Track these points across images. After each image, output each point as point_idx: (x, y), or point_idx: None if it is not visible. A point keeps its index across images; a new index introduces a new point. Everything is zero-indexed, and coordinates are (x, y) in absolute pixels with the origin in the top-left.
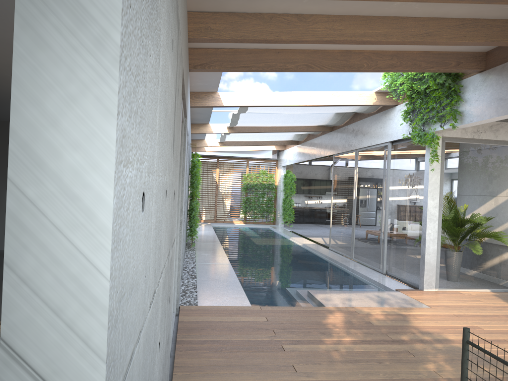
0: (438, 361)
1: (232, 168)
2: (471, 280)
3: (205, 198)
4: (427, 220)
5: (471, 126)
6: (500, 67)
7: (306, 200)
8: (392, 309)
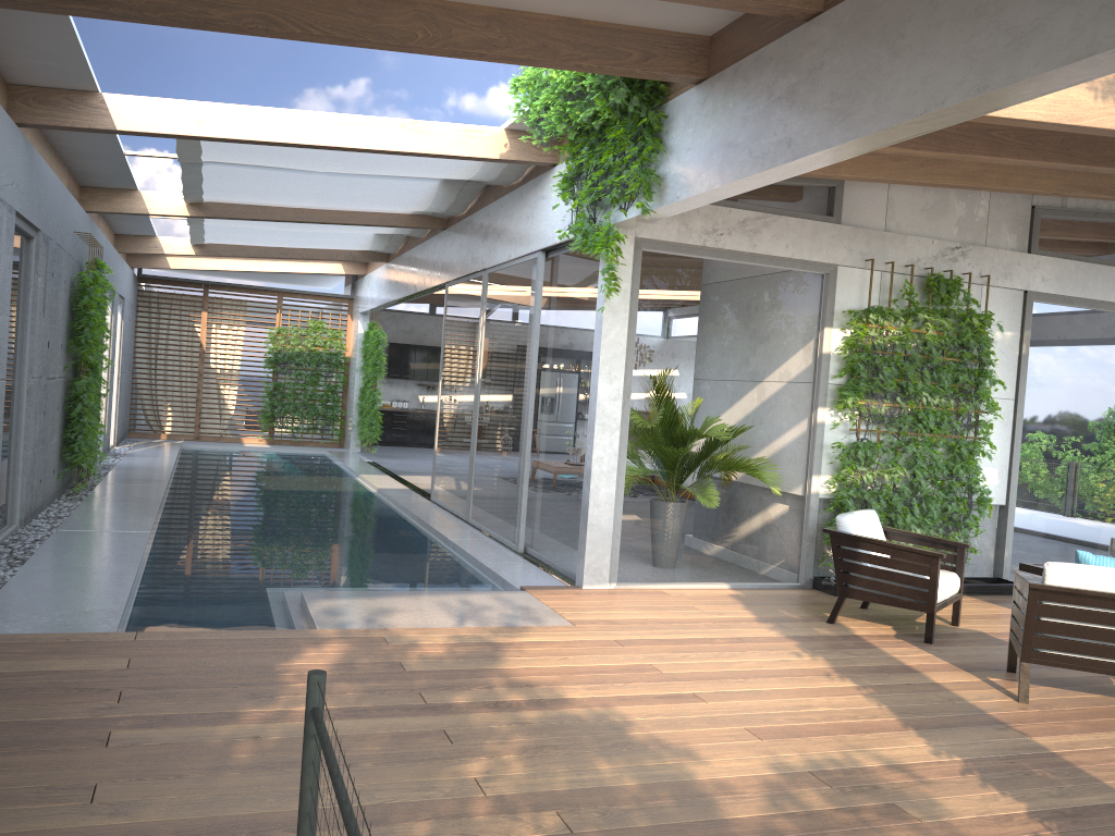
0: (502, 754)
1: (243, 313)
2: (690, 563)
3: (173, 381)
4: (597, 427)
5: (684, 211)
6: (731, 71)
7: (422, 394)
8: (479, 632)
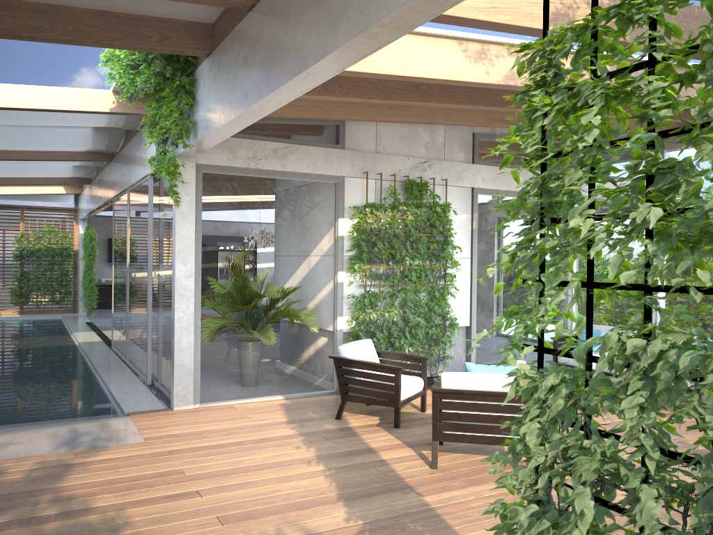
0: None
1: None
2: (254, 384)
3: None
4: (177, 296)
5: (214, 145)
6: (221, 47)
7: None
8: (64, 456)
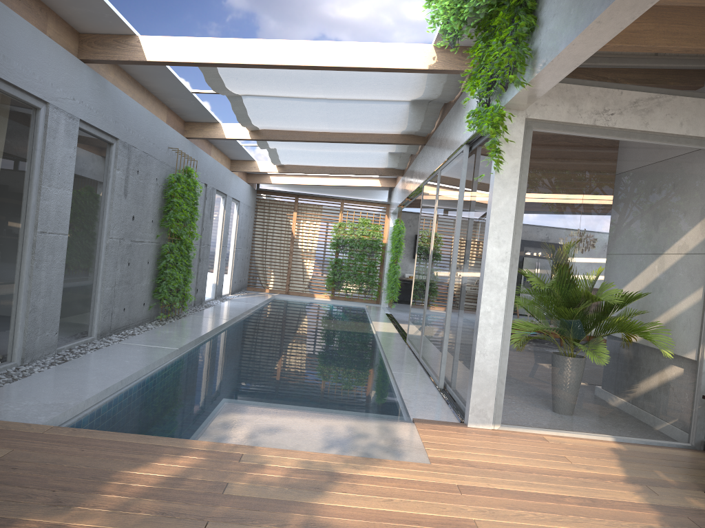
0: None
1: (320, 213)
2: (574, 414)
3: (275, 256)
4: (485, 285)
5: (557, 82)
6: None
7: None
8: (332, 460)
